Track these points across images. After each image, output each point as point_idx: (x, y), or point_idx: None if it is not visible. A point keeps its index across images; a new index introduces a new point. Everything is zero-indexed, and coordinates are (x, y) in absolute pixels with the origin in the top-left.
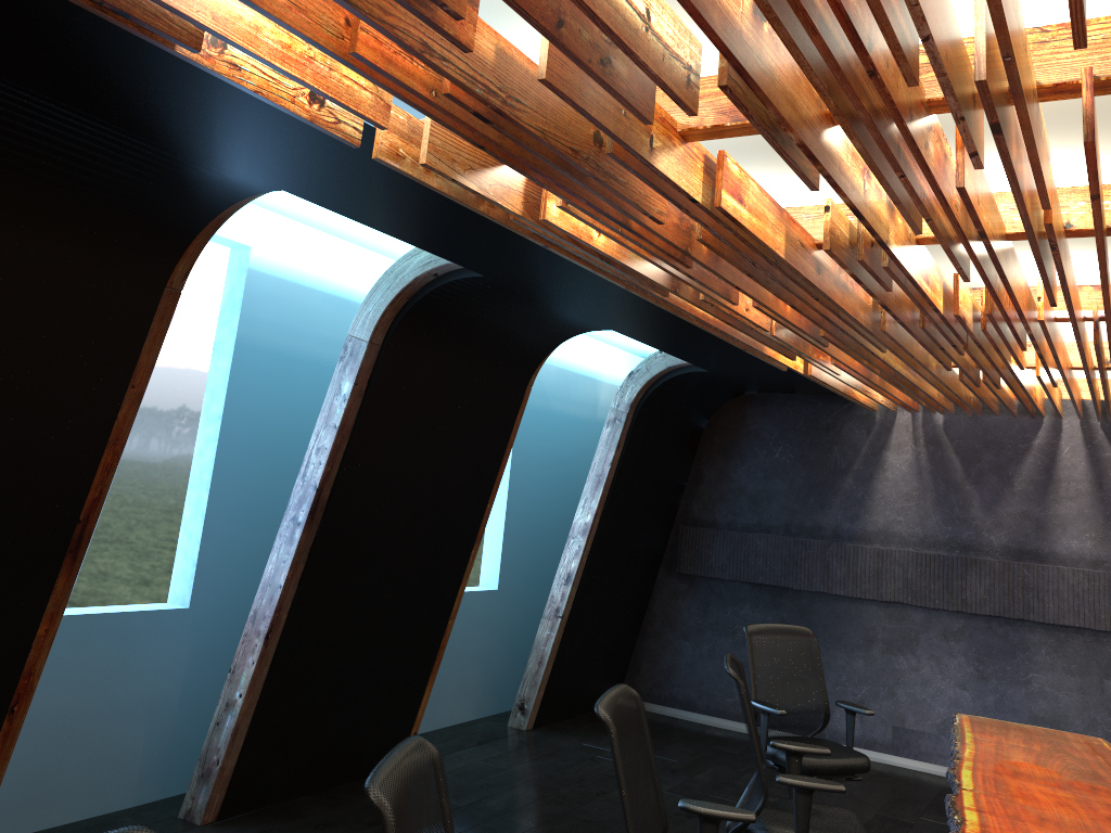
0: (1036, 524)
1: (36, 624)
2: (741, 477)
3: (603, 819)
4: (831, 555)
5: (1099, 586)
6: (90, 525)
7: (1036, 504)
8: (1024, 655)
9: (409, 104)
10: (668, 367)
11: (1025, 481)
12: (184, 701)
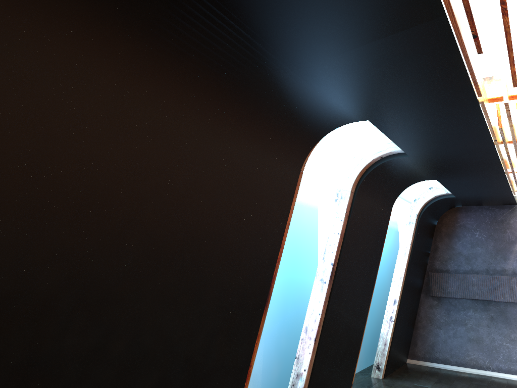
0: None
1: (255, 340)
2: (459, 247)
3: None
4: (513, 283)
5: None
6: (271, 289)
7: None
8: None
9: None
10: (435, 196)
11: None
12: (263, 374)
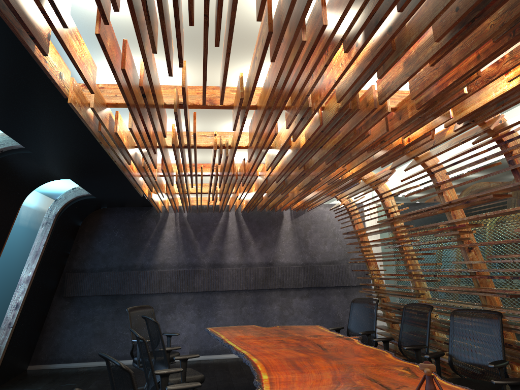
0: (220, 253)
1: None
2: (98, 247)
3: None
4: (140, 277)
5: (240, 273)
6: None
7: (220, 245)
8: (215, 304)
9: (119, 87)
10: (77, 196)
11: (216, 237)
12: None
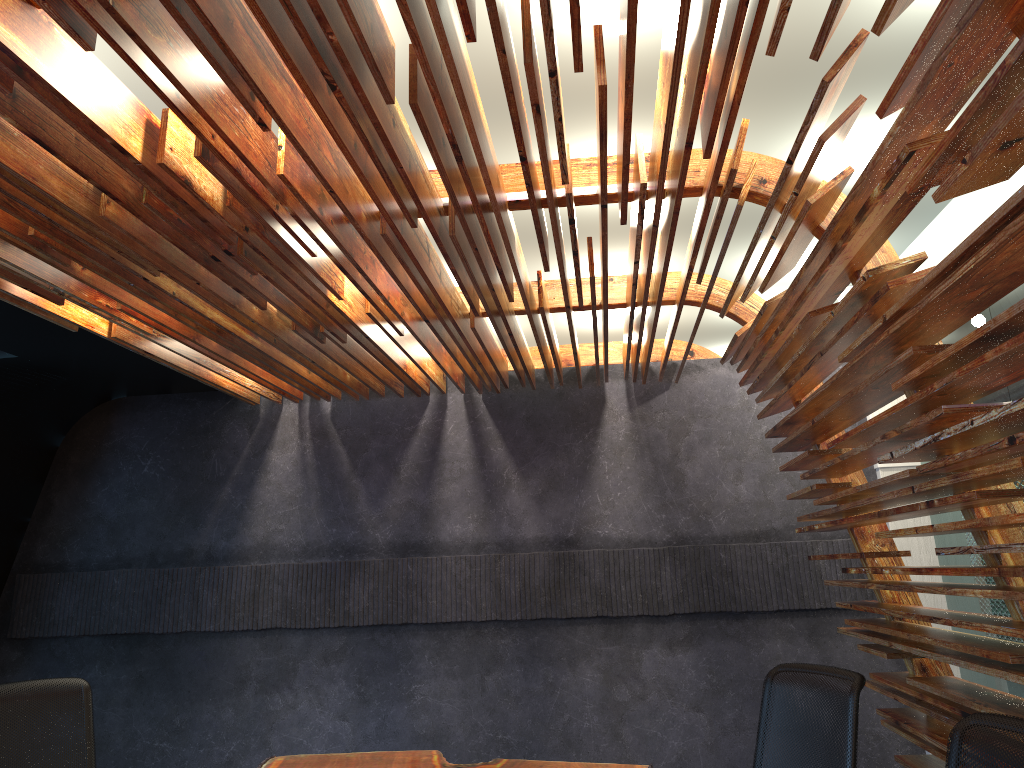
0: (422, 512)
1: None
2: (101, 502)
3: None
4: (202, 583)
5: (481, 571)
6: None
7: (422, 491)
8: (408, 665)
9: None
10: None
11: (412, 466)
12: None
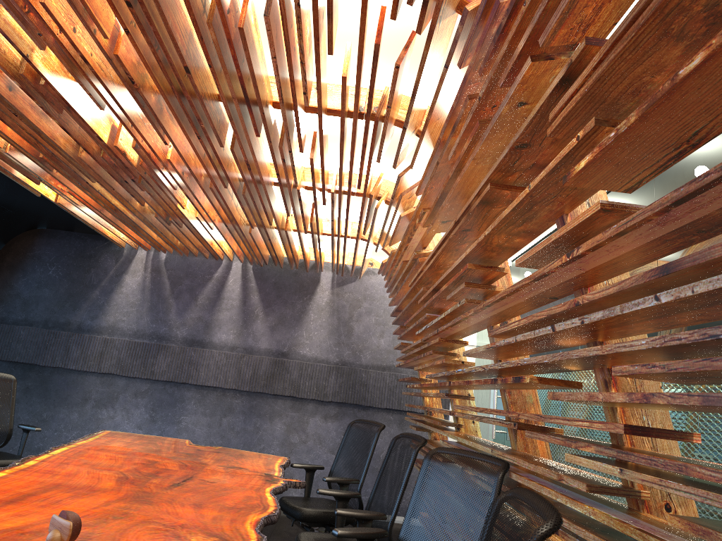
0: (205, 324)
1: None
2: (20, 286)
3: None
4: (73, 342)
5: (232, 362)
6: None
7: (208, 312)
8: (181, 405)
9: None
10: None
11: (205, 298)
12: None
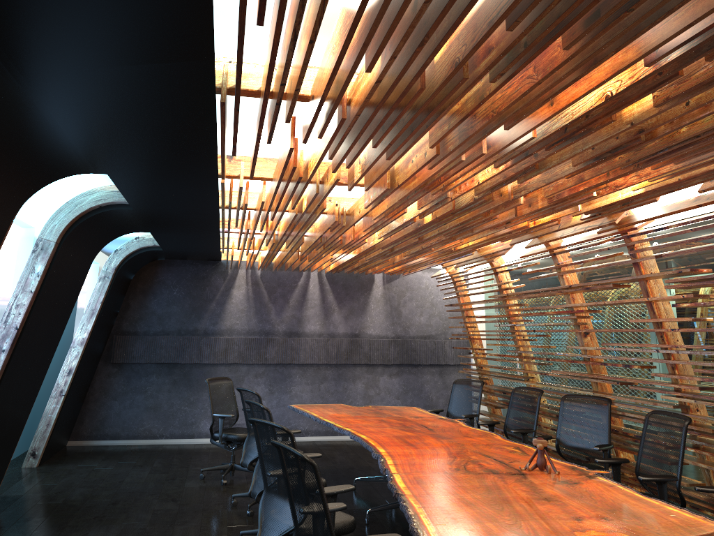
0: (298, 320)
1: None
2: (154, 306)
3: (137, 489)
4: (203, 343)
5: (321, 344)
6: None
7: (298, 311)
8: (290, 379)
9: (280, 176)
10: (141, 247)
11: (294, 300)
12: None
